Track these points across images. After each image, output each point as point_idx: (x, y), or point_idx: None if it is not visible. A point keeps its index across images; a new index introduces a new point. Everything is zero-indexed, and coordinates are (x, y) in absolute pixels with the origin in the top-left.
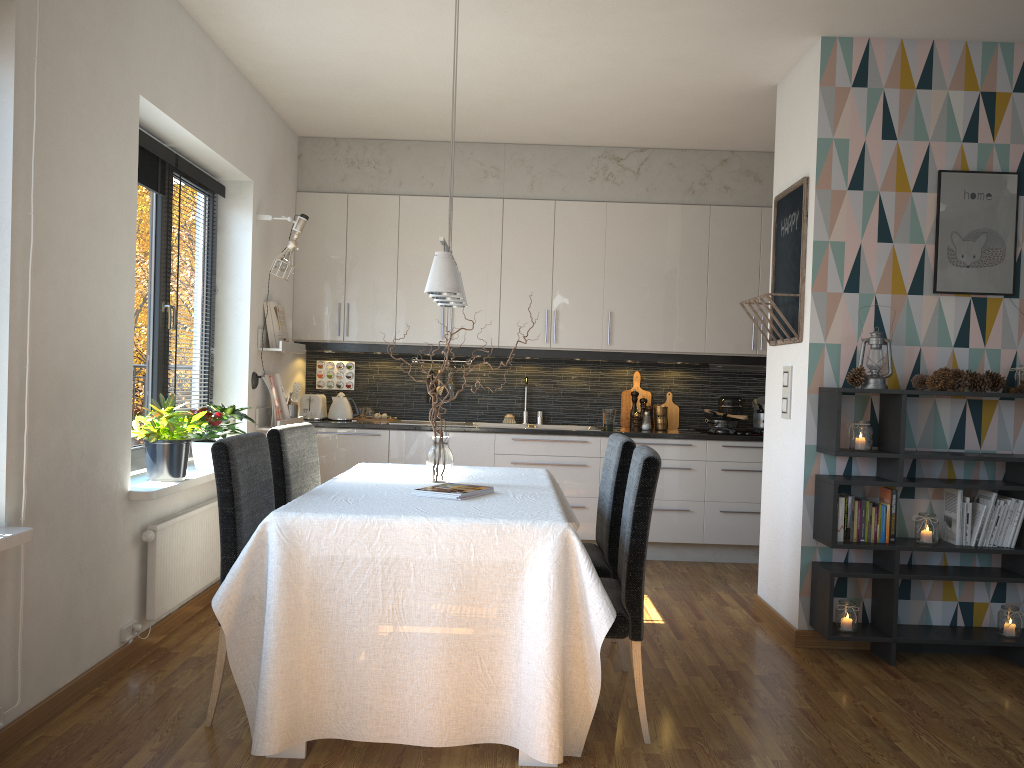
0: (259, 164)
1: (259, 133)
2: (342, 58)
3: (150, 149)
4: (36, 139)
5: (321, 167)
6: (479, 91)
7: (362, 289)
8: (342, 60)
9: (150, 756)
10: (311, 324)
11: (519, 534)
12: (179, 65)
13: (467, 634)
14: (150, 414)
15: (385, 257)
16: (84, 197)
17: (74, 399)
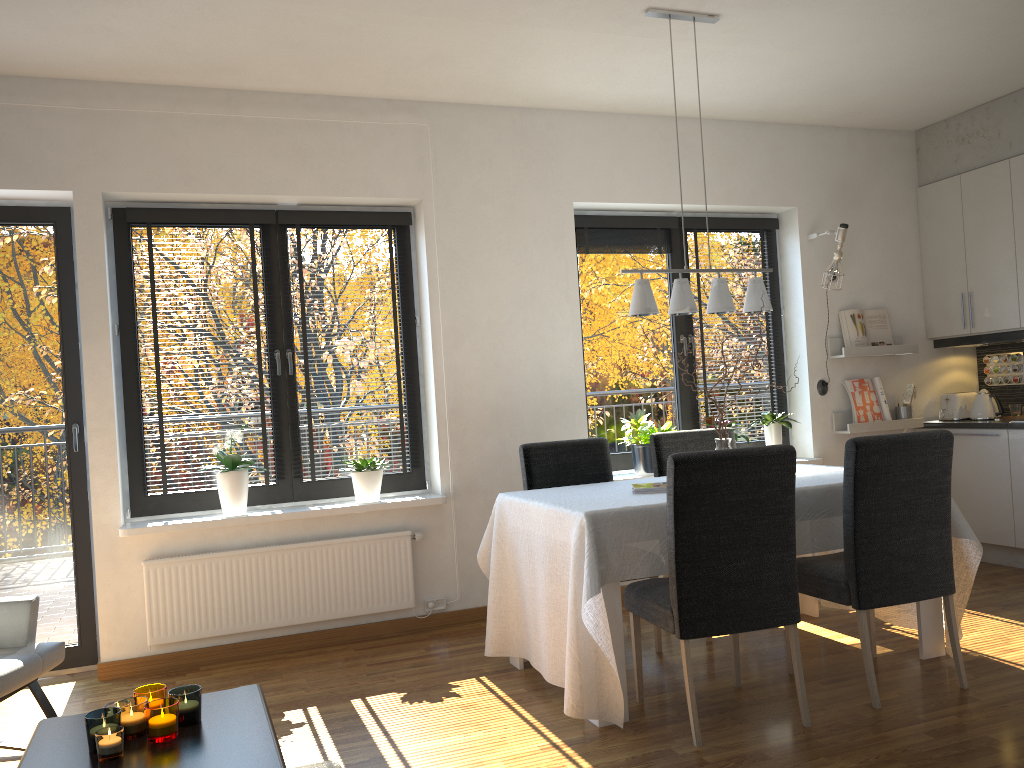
0: (809, 188)
1: (805, 160)
2: (781, 84)
3: (635, 226)
4: (439, 272)
5: (935, 155)
6: (945, 40)
7: (982, 274)
8: (785, 84)
9: (480, 645)
10: (940, 320)
11: (566, 520)
12: (632, 159)
13: (555, 597)
14: (624, 425)
15: (1000, 233)
16: (507, 290)
17: (508, 419)
